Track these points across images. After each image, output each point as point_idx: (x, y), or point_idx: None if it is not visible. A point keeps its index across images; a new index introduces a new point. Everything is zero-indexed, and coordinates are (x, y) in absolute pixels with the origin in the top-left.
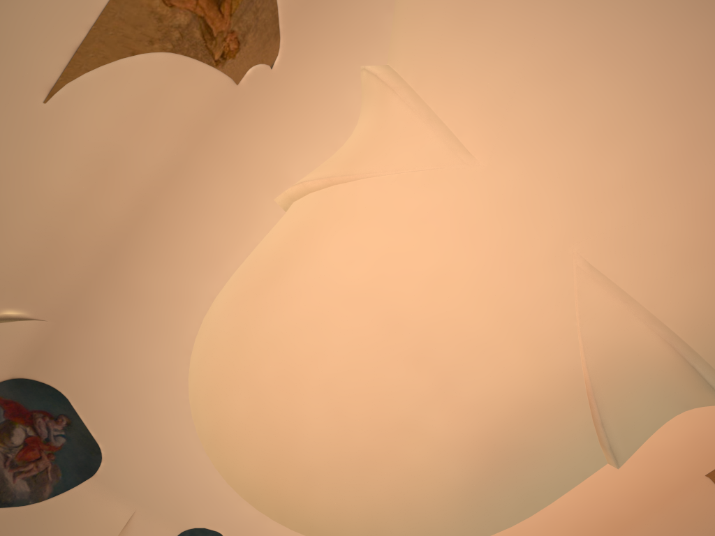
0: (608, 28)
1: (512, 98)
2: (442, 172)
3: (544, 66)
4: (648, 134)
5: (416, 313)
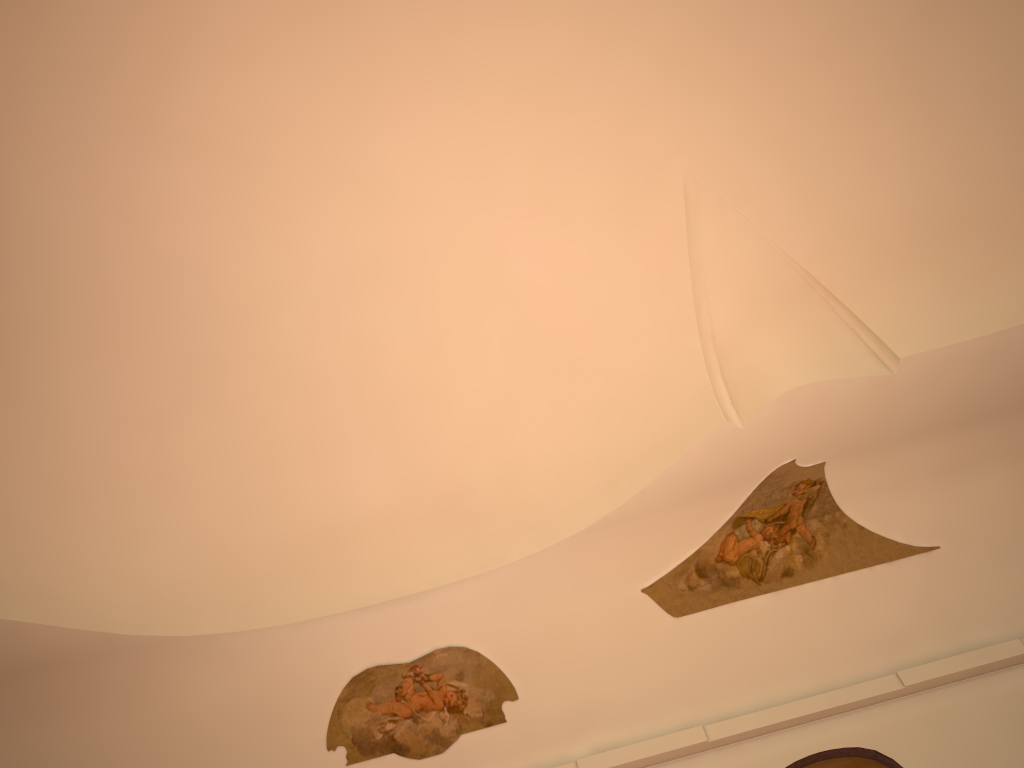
0: (470, 216)
1: (603, 213)
2: (722, 192)
3: (552, 222)
4: (489, 65)
5: (894, 11)
